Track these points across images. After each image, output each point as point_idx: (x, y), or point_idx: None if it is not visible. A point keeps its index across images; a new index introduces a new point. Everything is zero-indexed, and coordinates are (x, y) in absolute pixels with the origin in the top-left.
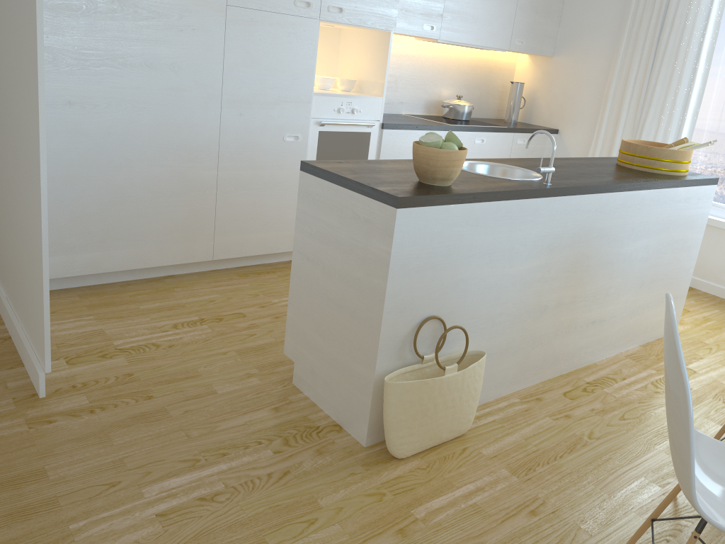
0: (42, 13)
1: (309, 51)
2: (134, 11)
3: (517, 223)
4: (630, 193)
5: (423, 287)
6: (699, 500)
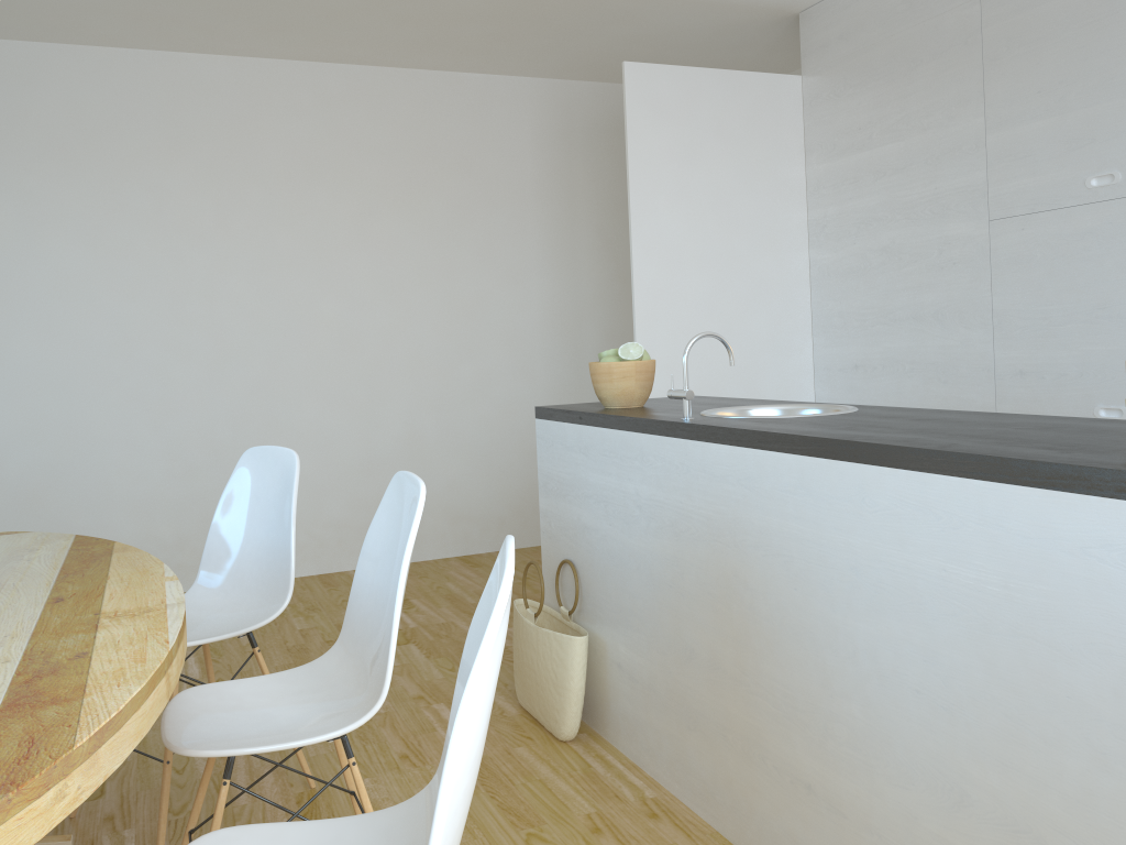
0: (633, 288)
1: (1122, 255)
2: (899, 258)
3: (624, 466)
4: (814, 463)
5: (560, 517)
6: (207, 603)
